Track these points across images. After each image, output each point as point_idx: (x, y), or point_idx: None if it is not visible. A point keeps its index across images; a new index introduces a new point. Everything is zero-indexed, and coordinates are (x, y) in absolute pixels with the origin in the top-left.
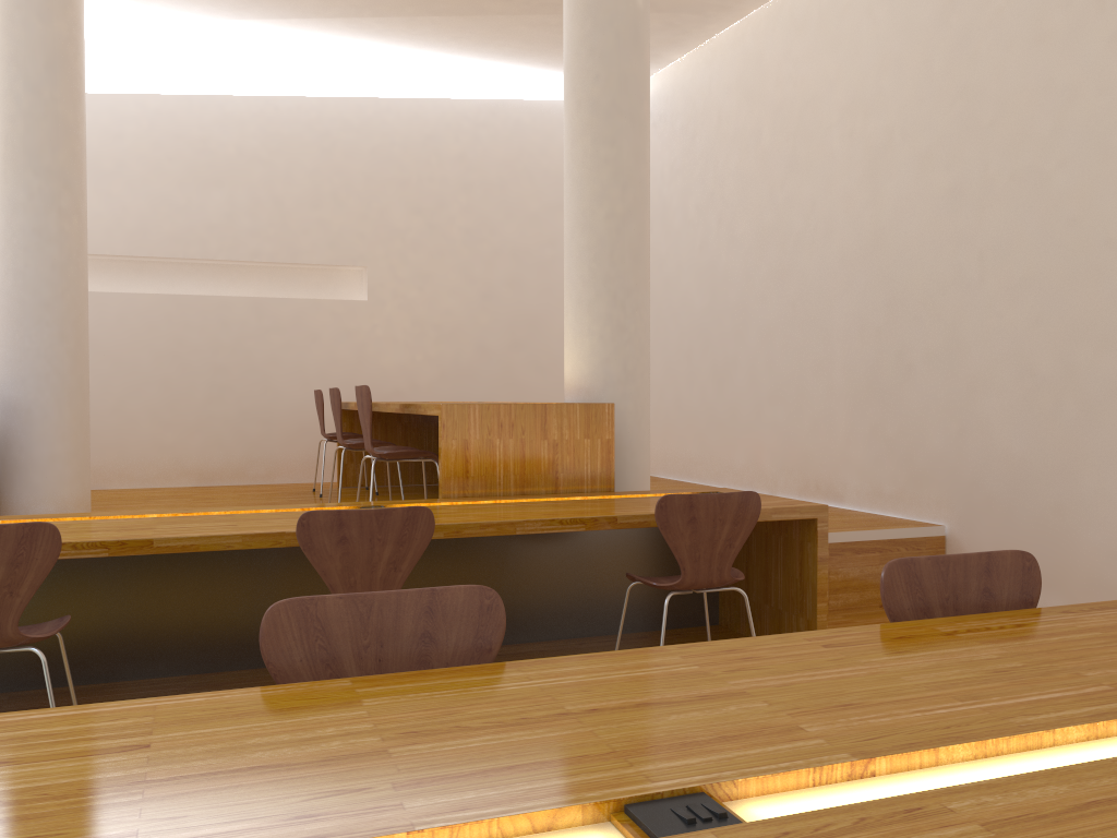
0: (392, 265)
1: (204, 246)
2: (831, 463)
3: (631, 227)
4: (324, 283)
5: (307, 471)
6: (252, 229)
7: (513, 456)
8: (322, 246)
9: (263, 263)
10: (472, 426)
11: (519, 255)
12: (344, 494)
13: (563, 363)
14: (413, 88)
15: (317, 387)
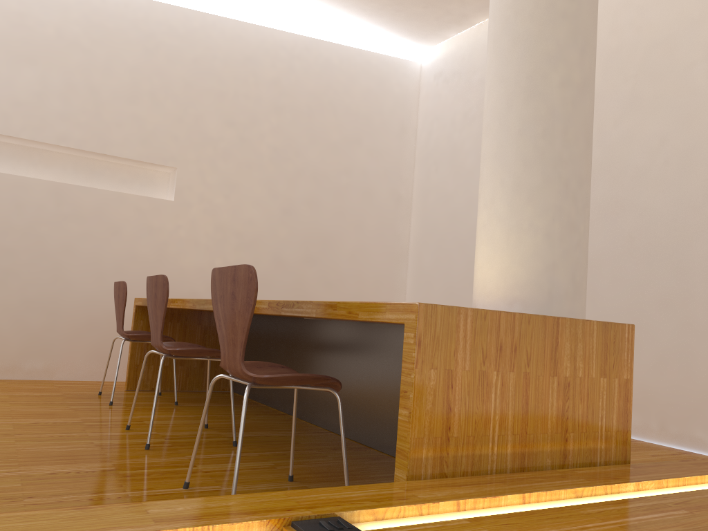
0: (201, 170)
1: (6, 121)
2: (687, 403)
3: (586, 102)
4: (130, 179)
5: (90, 369)
6: (62, 113)
7: (513, 402)
8: (134, 141)
9: (69, 150)
10: (461, 346)
11: (319, 179)
12: (137, 402)
13: (348, 281)
14: (237, 14)
15: (112, 282)
